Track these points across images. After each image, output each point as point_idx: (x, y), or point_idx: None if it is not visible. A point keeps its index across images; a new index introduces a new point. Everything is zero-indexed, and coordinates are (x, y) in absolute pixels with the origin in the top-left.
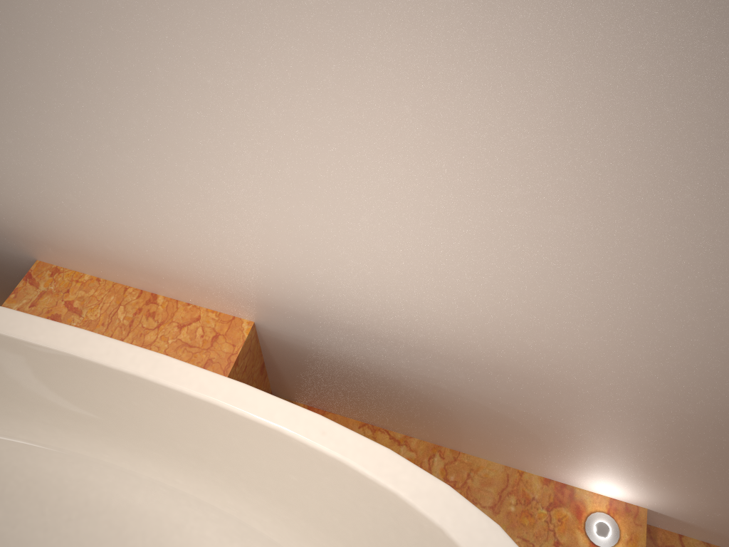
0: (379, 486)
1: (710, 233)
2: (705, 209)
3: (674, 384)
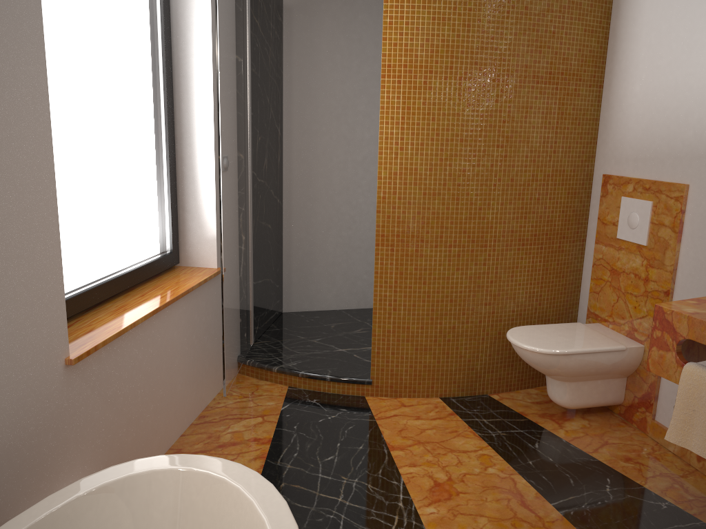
0: (34, 526)
1: (7, 291)
2: (0, 280)
3: (40, 393)
